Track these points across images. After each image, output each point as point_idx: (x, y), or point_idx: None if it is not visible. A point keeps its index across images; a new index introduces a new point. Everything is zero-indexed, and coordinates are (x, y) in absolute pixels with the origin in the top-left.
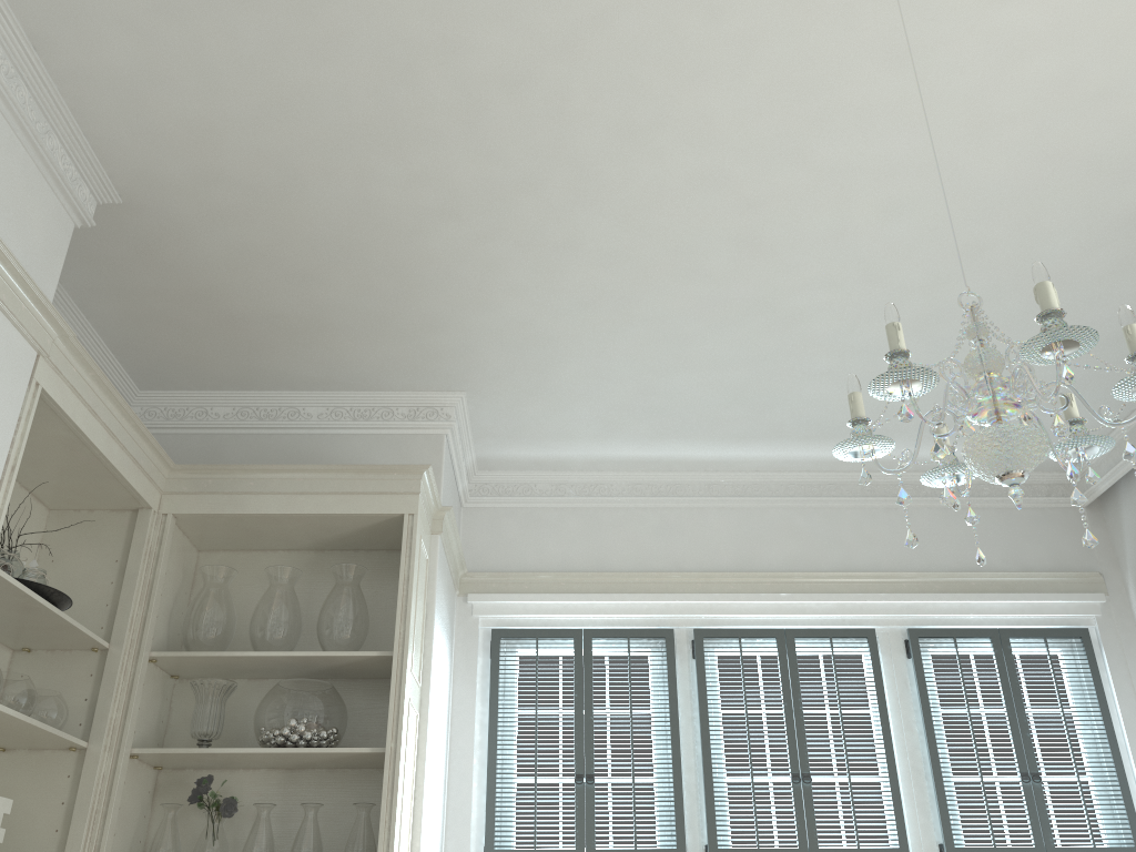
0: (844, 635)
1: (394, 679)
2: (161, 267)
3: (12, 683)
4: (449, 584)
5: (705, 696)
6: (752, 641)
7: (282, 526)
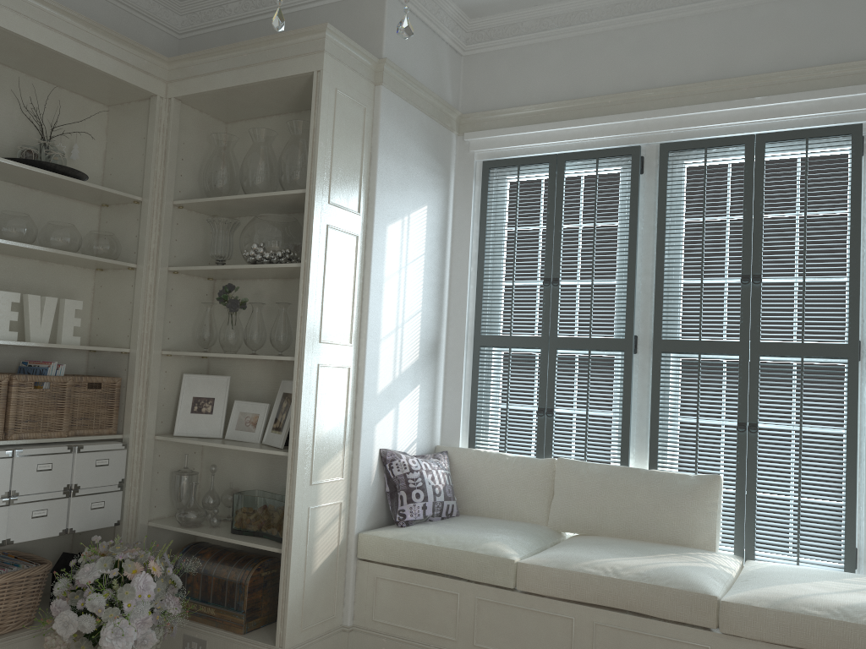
0: (823, 134)
1: (306, 211)
2: None
3: (53, 229)
4: (428, 127)
5: (664, 207)
6: (724, 151)
7: (249, 96)
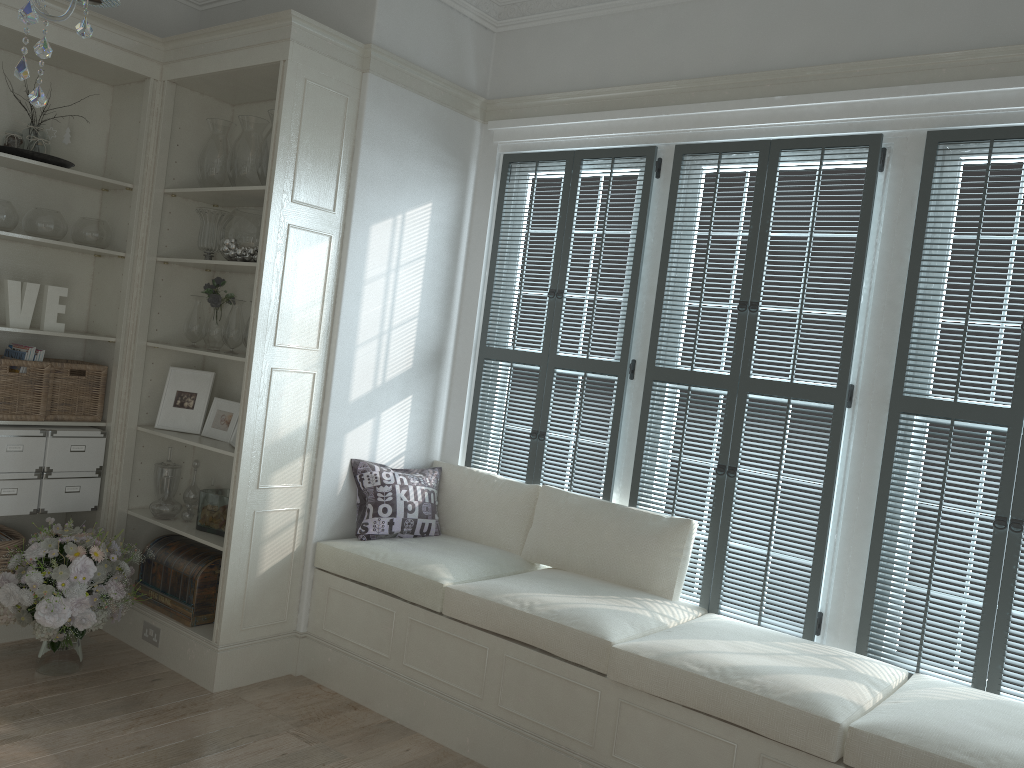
0: (840, 144)
1: (264, 209)
2: None
3: (36, 216)
4: (438, 115)
5: (672, 218)
6: (743, 156)
7: (237, 81)
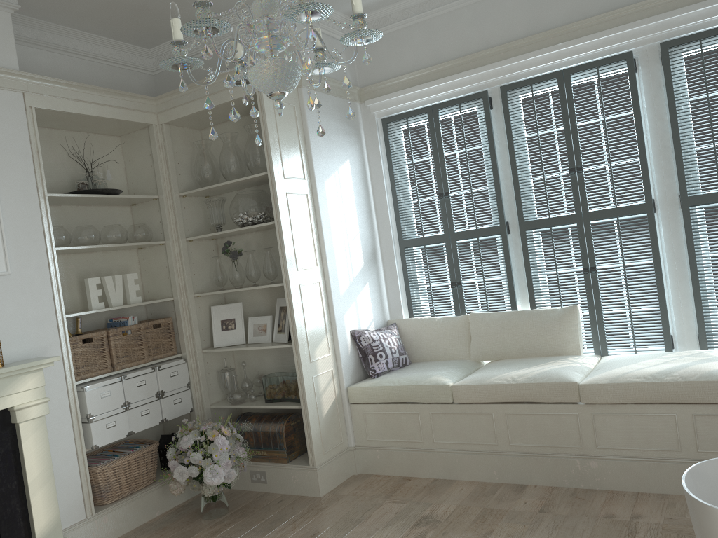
0: (608, 62)
1: (271, 187)
2: (82, 1)
3: (109, 230)
4: (339, 104)
5: (510, 130)
6: (544, 84)
7: (215, 113)
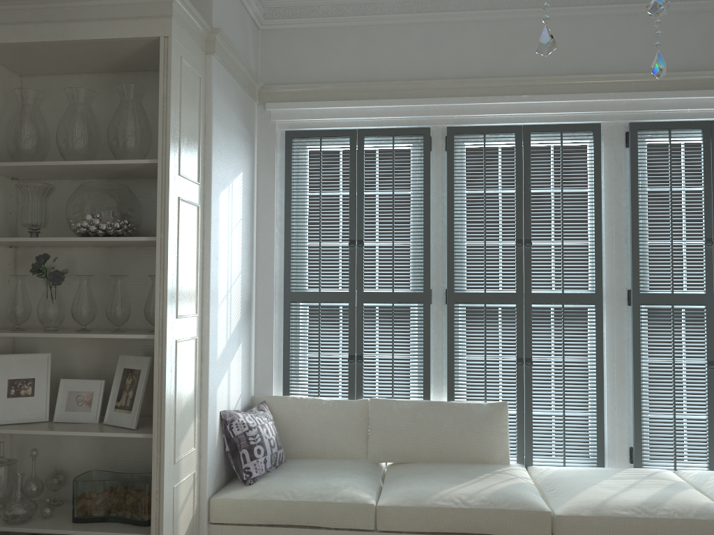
0: (573, 129)
1: (159, 183)
2: None
3: None
4: (241, 96)
5: (452, 181)
6: (496, 136)
7: (67, 52)
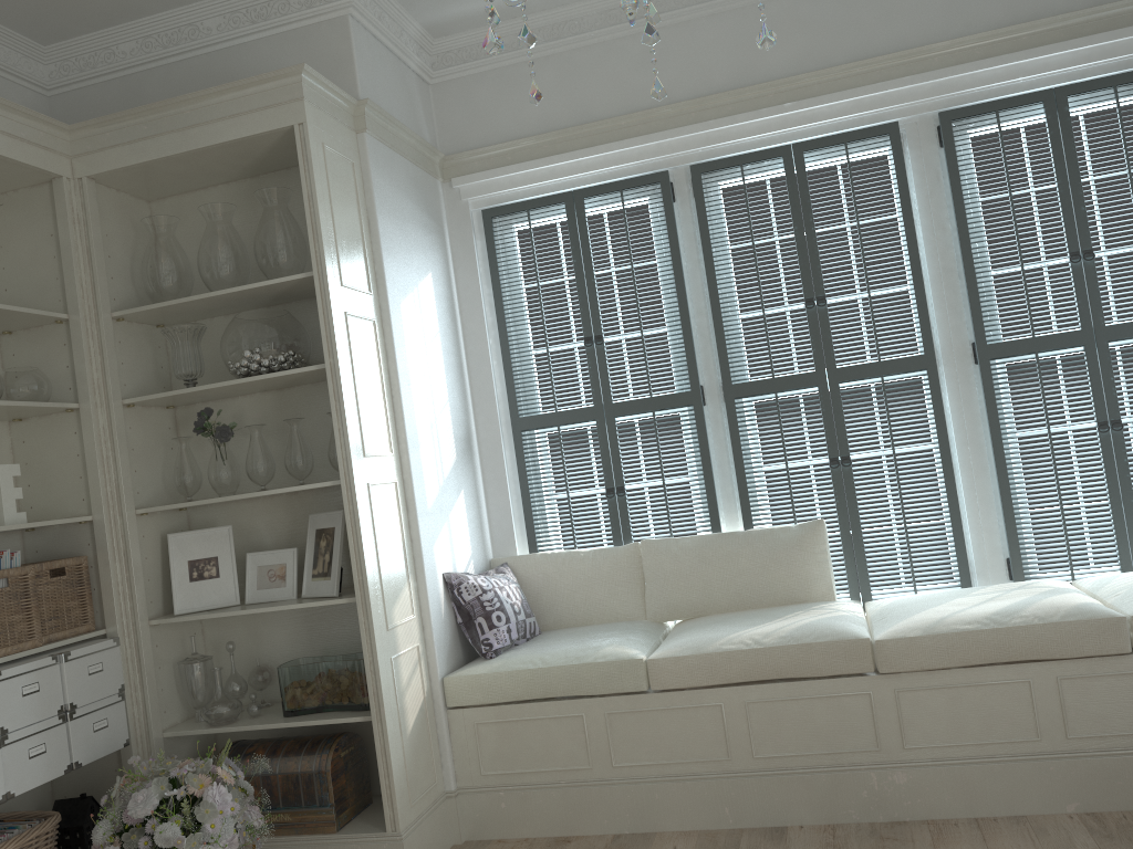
0: (861, 137)
1: (319, 299)
2: None
3: None
4: (415, 176)
5: (707, 236)
6: (759, 166)
7: (195, 164)
